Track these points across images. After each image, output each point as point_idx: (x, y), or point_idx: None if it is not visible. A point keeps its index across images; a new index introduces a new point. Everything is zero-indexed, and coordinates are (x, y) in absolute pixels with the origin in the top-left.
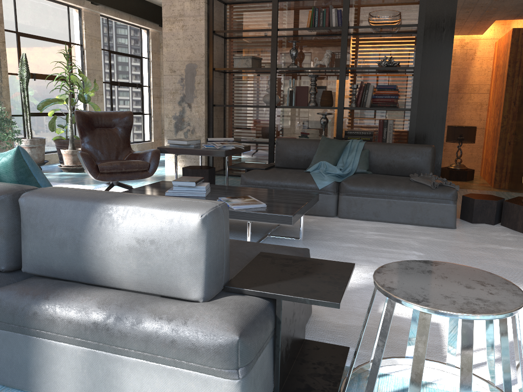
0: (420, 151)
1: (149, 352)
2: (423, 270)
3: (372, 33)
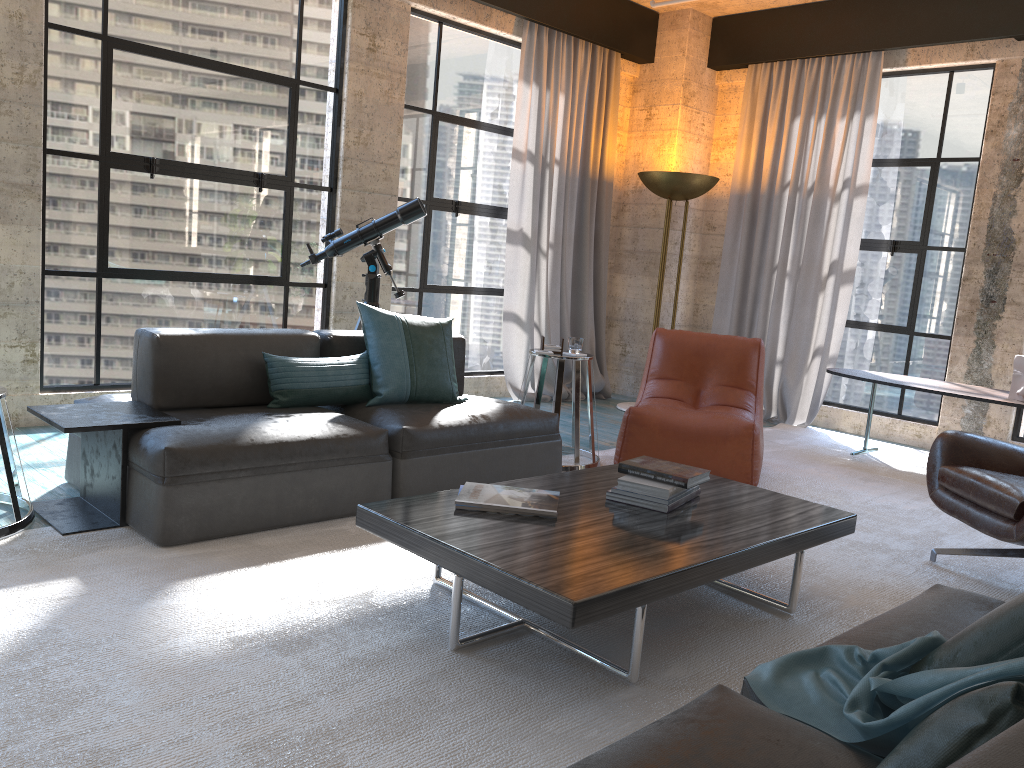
0: None
1: None
2: None
3: None
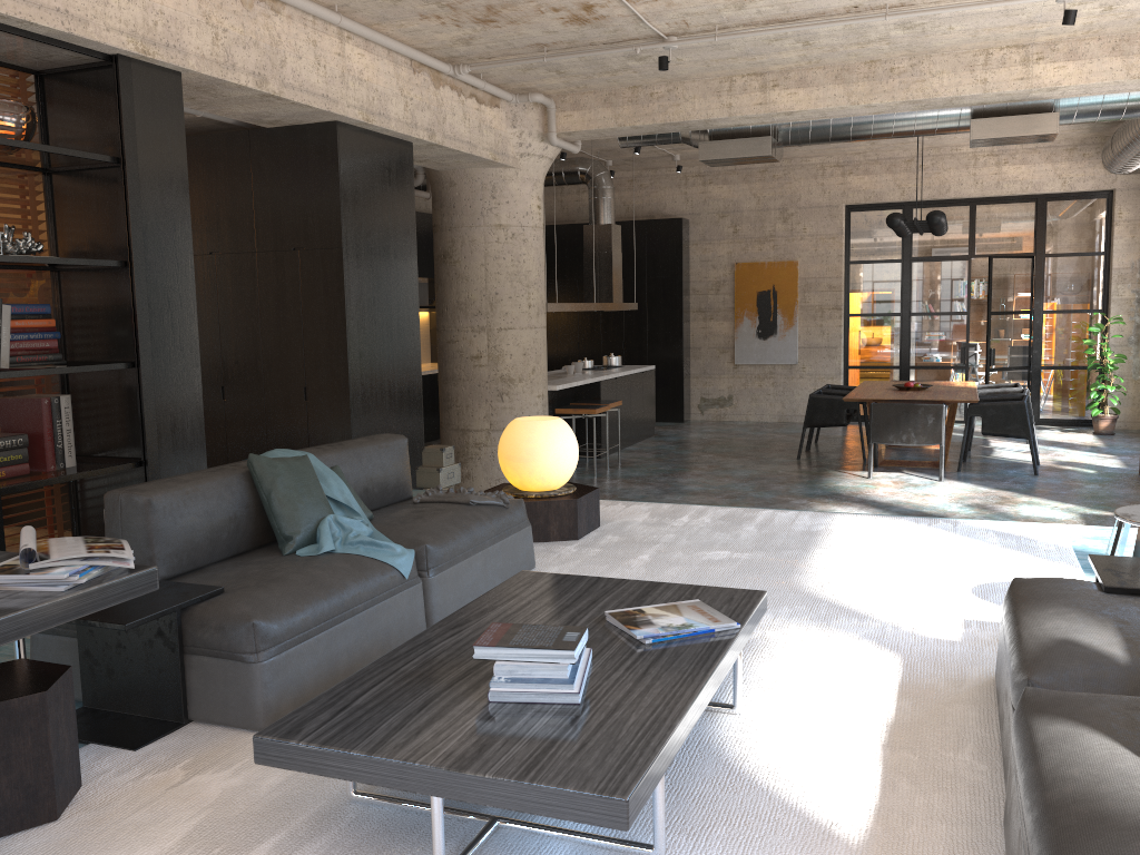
0: (397, 449)
1: None
2: None
3: None
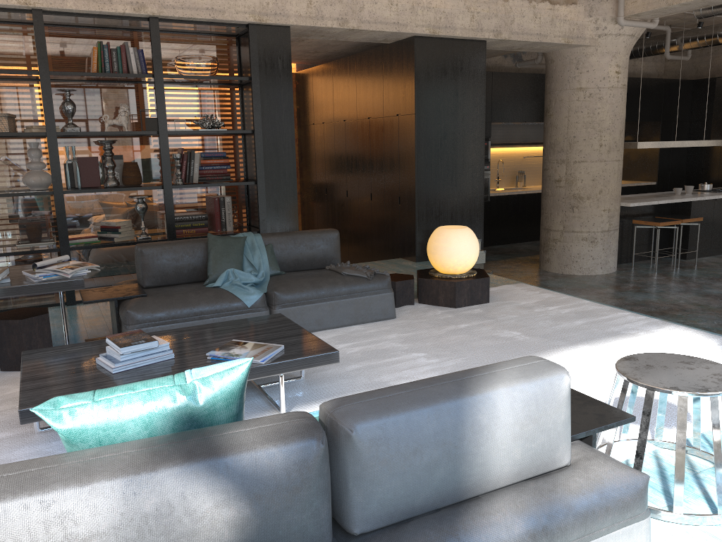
0: (327, 238)
1: (587, 533)
2: (645, 366)
3: (178, 83)
